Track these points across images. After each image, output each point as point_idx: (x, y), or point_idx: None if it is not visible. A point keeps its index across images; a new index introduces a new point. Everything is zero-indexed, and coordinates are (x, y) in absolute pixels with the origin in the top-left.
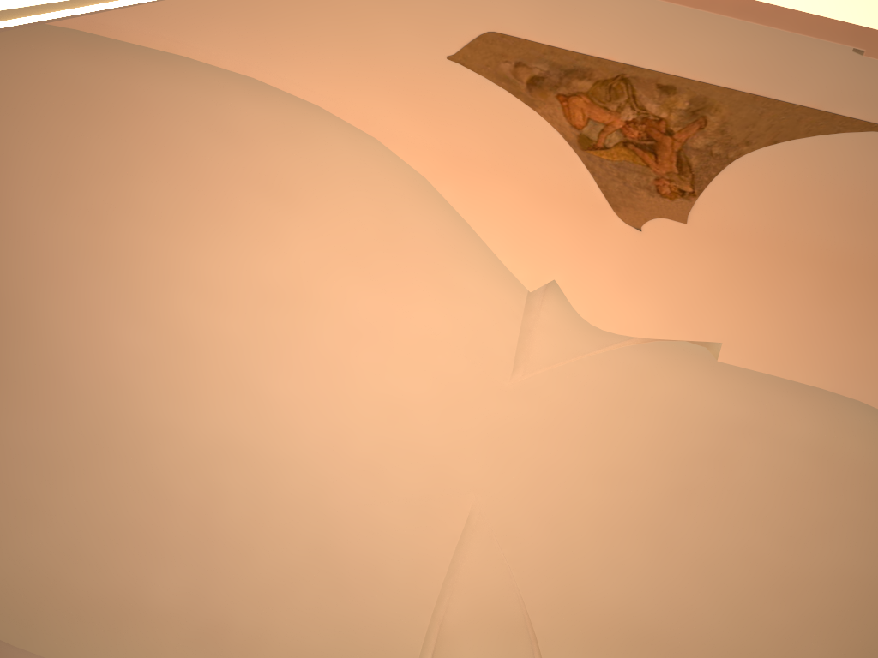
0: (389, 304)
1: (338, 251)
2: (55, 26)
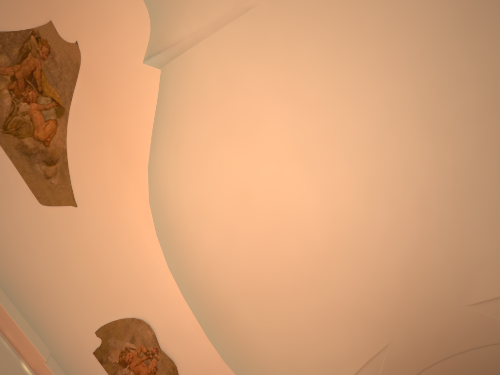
0: (265, 106)
1: (254, 151)
2: (221, 338)
